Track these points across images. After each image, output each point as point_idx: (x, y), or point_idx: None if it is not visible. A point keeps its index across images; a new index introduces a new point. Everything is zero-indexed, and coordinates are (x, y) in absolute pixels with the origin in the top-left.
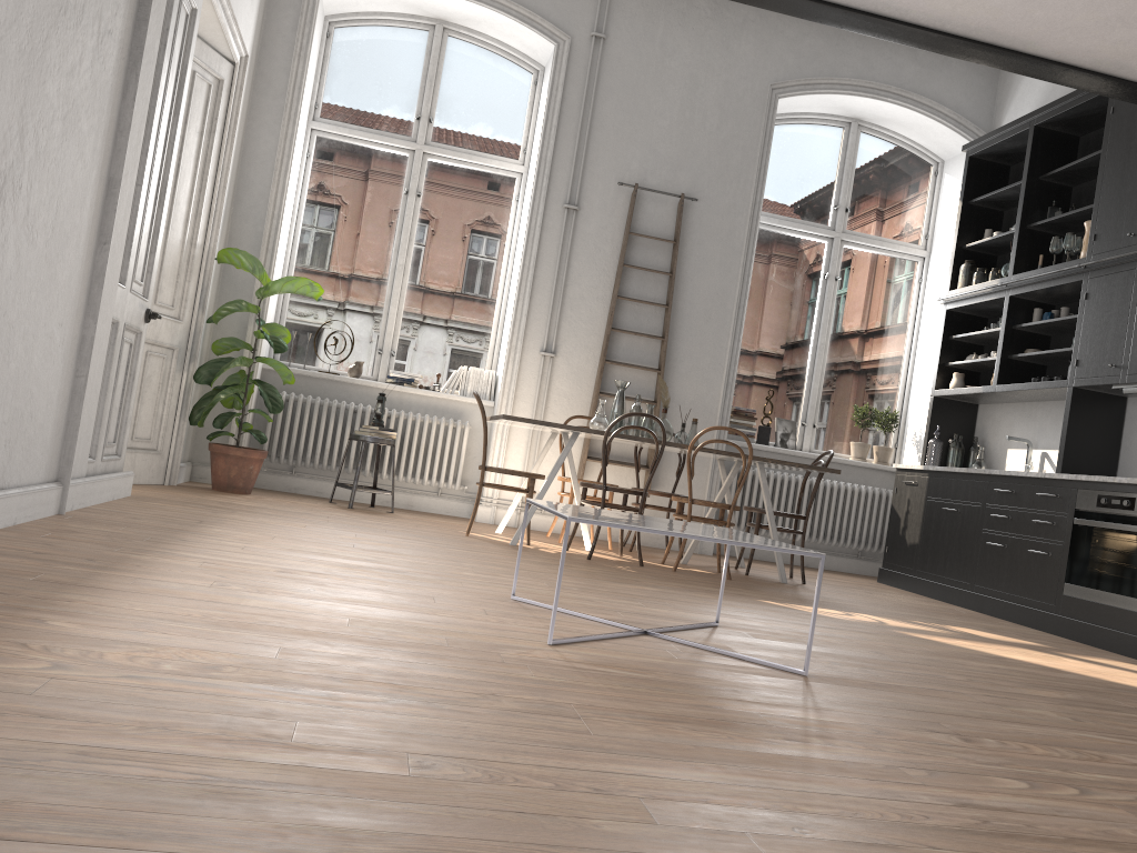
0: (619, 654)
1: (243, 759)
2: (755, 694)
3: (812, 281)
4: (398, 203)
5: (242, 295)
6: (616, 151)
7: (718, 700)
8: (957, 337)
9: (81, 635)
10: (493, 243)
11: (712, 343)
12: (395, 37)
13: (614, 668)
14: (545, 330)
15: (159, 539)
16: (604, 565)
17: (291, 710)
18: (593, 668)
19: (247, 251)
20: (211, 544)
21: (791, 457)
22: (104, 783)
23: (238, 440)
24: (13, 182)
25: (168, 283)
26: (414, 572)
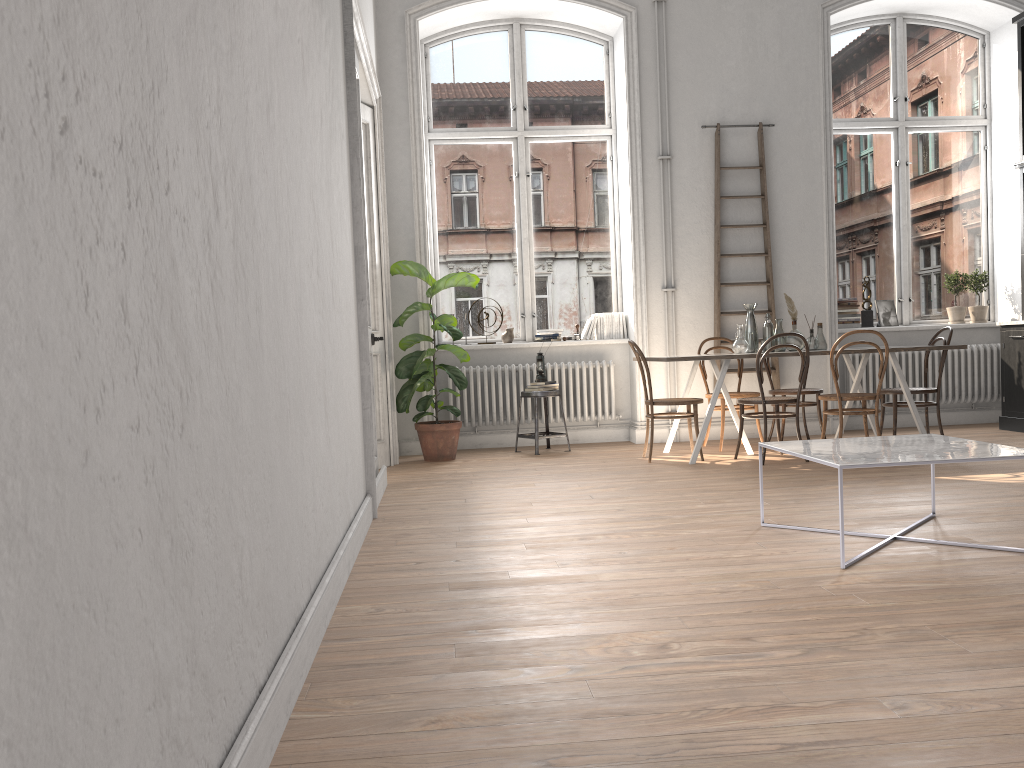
0: (900, 566)
1: (785, 724)
2: None
3: (884, 171)
4: (511, 186)
5: (408, 295)
6: (694, 99)
7: (1019, 597)
8: None
9: (549, 637)
10: (598, 202)
11: (809, 249)
12: (481, 43)
13: (912, 581)
14: (662, 269)
15: (465, 526)
16: (781, 469)
17: (758, 674)
18: (898, 585)
19: (404, 258)
20: (503, 523)
21: (895, 332)
22: (733, 762)
23: (436, 417)
24: (334, 283)
25: None
26: (665, 515)
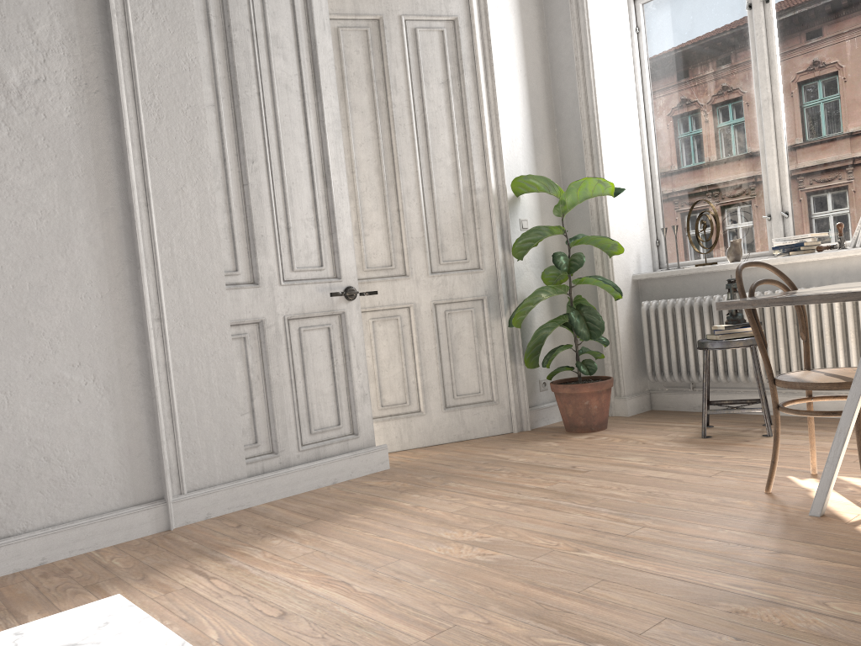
0: None
1: None
2: None
3: None
4: (745, 26)
5: (583, 213)
6: None
7: None
8: None
9: None
10: None
11: None
12: None
13: None
14: None
15: (118, 579)
16: None
17: None
18: None
19: (576, 166)
20: (147, 587)
21: None
22: None
23: (577, 373)
24: None
25: (451, 239)
26: None
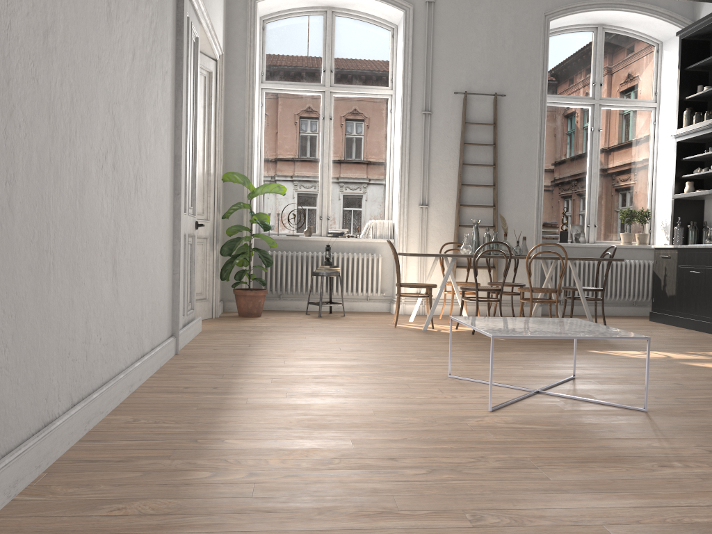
0: (531, 412)
1: (383, 527)
2: (624, 432)
3: (583, 134)
4: (319, 126)
5: (237, 197)
6: (450, 72)
7: (606, 440)
8: (686, 158)
9: (248, 448)
10: (379, 141)
11: (525, 184)
12: (303, 22)
13: (535, 424)
14: (420, 191)
15: (237, 364)
16: (484, 338)
17: (385, 487)
18: (523, 426)
19: (236, 170)
20: (266, 363)
21: (583, 248)
22: None
23: (249, 285)
24: (139, 178)
25: (199, 200)
26: (384, 364)
